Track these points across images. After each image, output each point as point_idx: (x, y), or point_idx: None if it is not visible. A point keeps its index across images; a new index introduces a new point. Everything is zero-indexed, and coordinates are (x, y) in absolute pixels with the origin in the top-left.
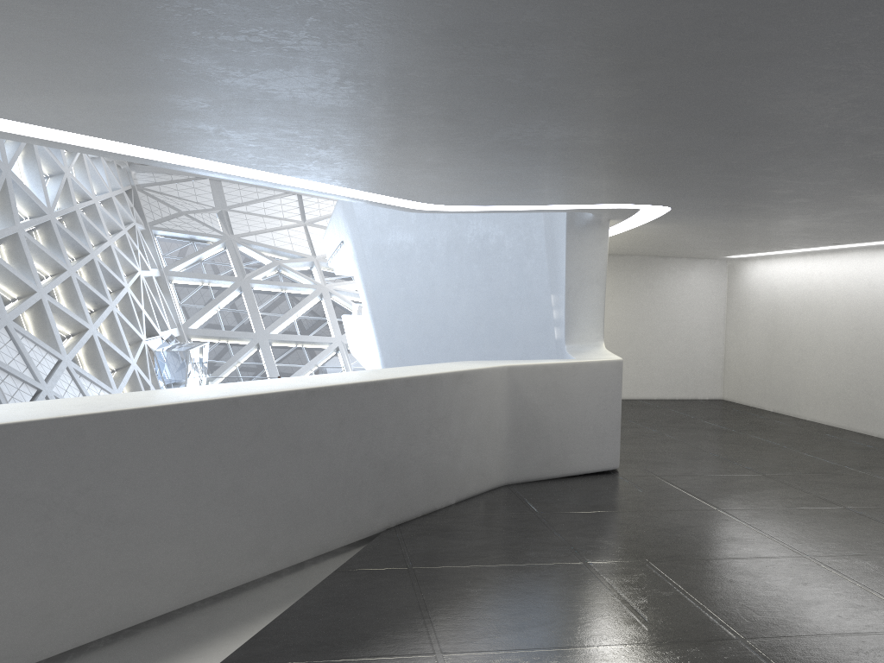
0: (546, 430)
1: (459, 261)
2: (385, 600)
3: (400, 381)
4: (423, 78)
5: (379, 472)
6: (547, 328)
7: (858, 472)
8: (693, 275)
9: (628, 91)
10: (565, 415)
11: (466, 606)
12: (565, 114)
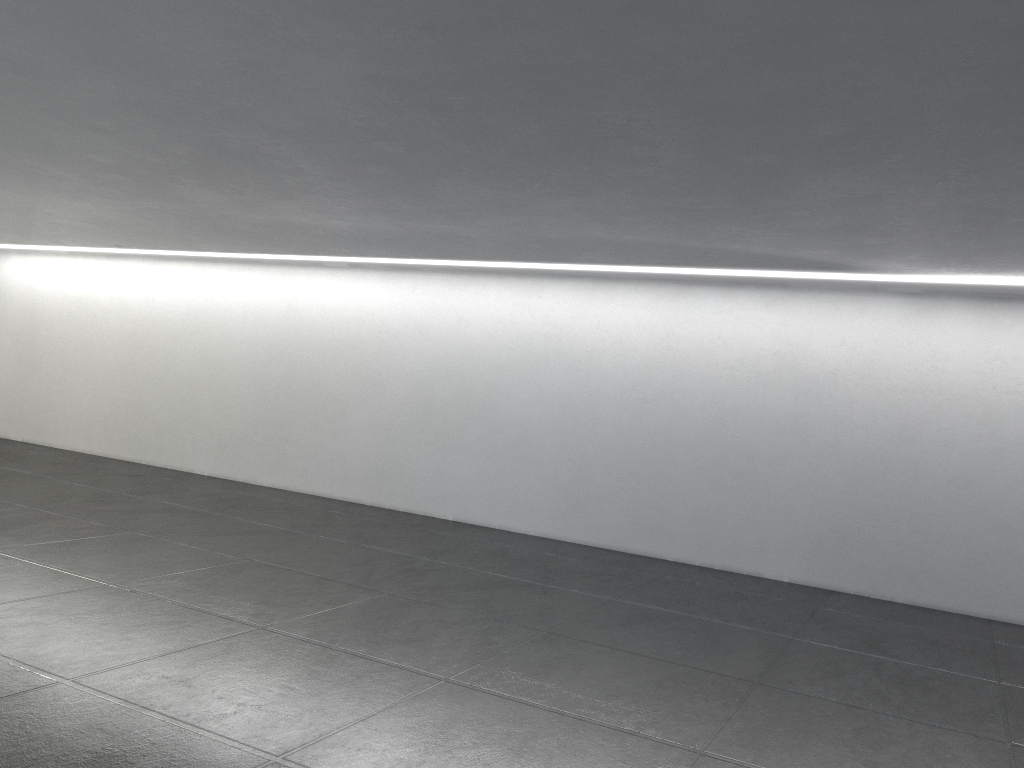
0: None
1: None
2: None
3: None
4: None
5: None
6: None
7: (139, 498)
8: None
9: None
10: None
11: None
12: None
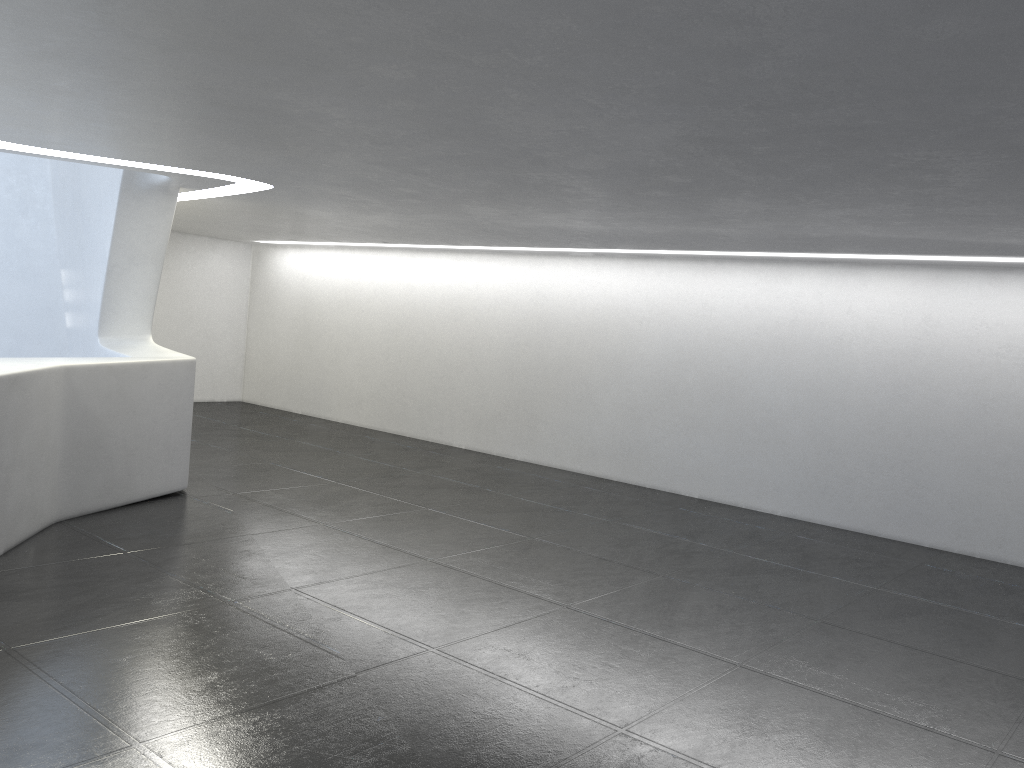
0: (110, 447)
1: None
2: (5, 697)
3: None
4: (209, 0)
5: None
6: (54, 313)
7: (417, 473)
8: (215, 258)
9: (406, 75)
10: (132, 428)
11: (126, 680)
12: (311, 78)
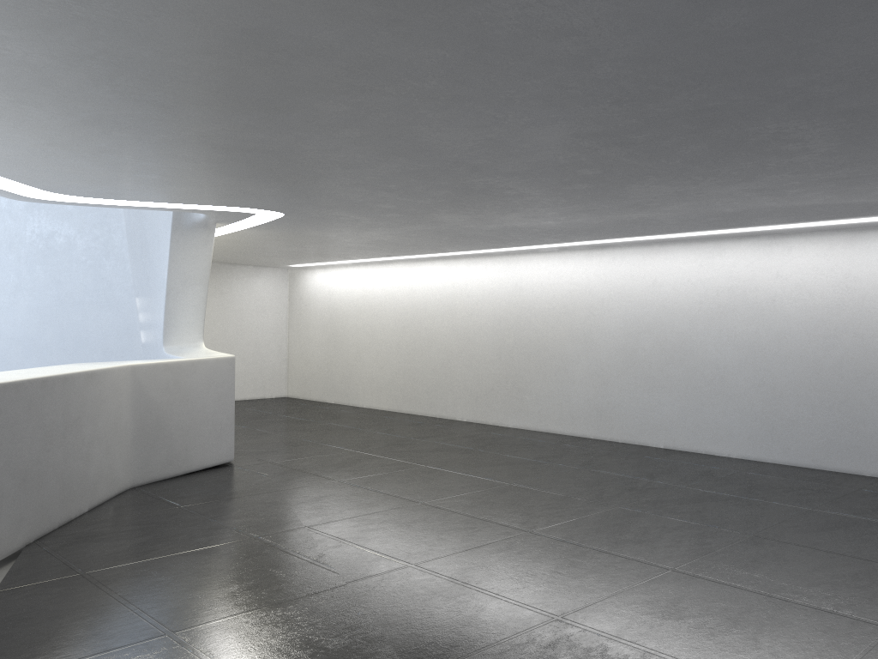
0: (169, 428)
1: (16, 261)
2: (77, 605)
3: (38, 381)
4: (182, 66)
5: (18, 483)
6: (132, 332)
7: (423, 441)
8: (259, 282)
9: (343, 108)
10: (186, 412)
11: (168, 591)
12: (275, 119)
